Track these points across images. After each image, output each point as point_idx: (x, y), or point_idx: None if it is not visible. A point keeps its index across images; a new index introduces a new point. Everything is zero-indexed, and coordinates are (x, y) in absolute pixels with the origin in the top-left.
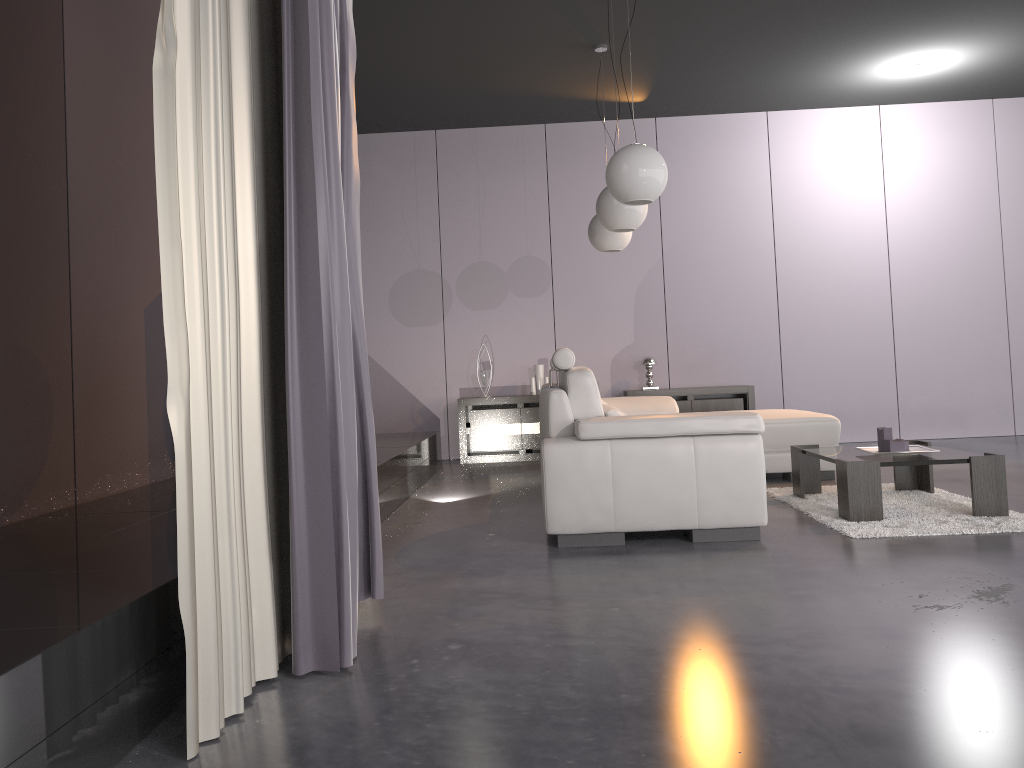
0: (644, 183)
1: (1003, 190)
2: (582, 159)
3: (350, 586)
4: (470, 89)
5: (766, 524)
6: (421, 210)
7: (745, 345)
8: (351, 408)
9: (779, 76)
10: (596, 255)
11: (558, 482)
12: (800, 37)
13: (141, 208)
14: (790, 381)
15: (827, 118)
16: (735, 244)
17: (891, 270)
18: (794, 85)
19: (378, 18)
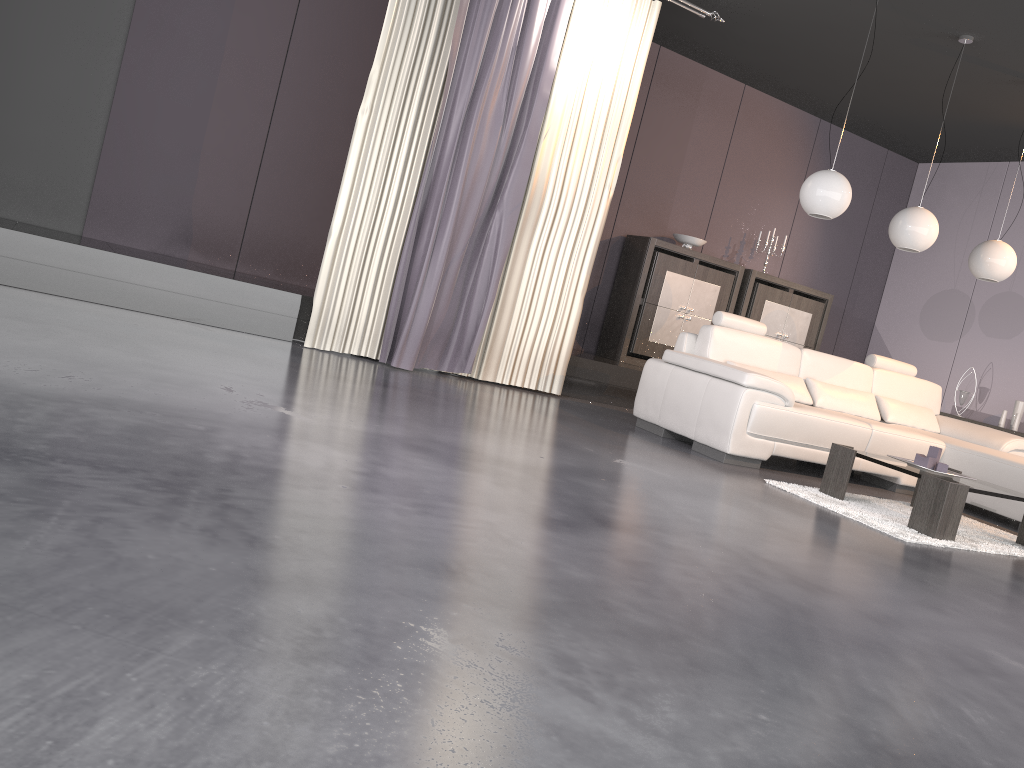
0: (809, 200)
1: None
2: None
3: (405, 336)
4: (980, 123)
5: (728, 452)
6: (972, 236)
7: None
8: (437, 268)
9: None
10: None
11: (643, 383)
12: None
13: None
14: None
15: None
16: None
17: None
18: None
19: (820, 70)
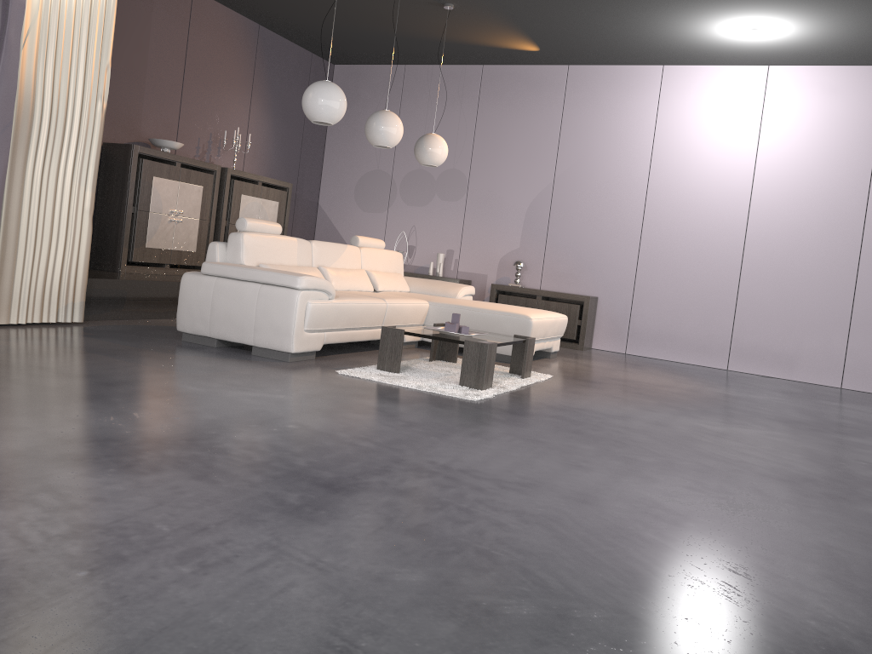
0: (315, 109)
1: None
2: (505, 95)
3: None
4: (393, 34)
5: (293, 352)
6: None
7: (607, 264)
8: None
9: (632, 34)
10: (503, 174)
11: (184, 298)
12: (605, 2)
13: None
14: (639, 301)
15: (716, 74)
16: (614, 178)
17: (749, 218)
18: (657, 43)
19: None
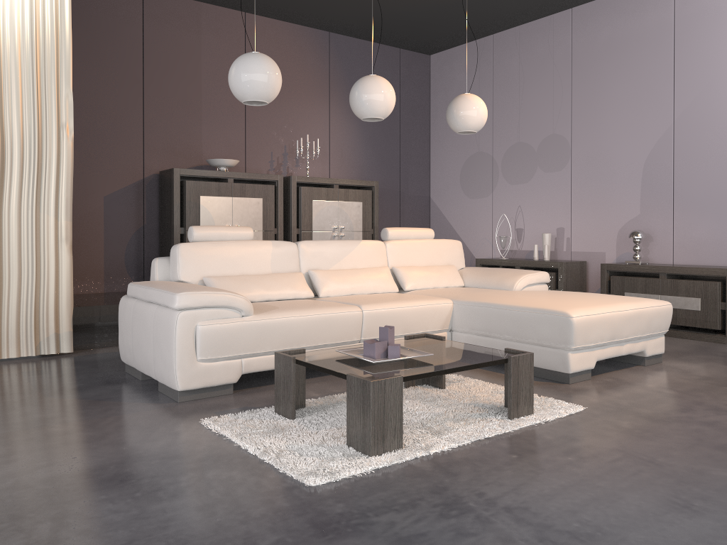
0: (235, 87)
1: None
2: (601, 35)
3: None
4: (448, 1)
5: (179, 390)
6: None
7: None
8: None
9: None
10: (609, 128)
11: (119, 324)
12: None
13: (103, 140)
14: None
15: None
16: None
17: None
18: None
19: None
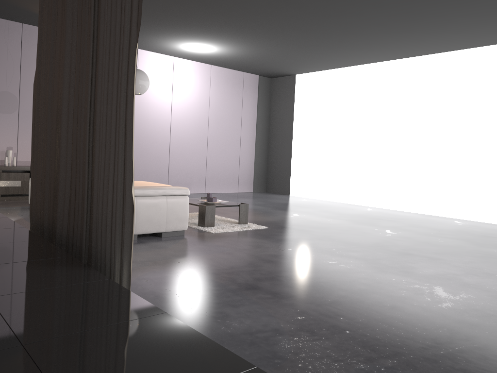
0: (142, 87)
1: (211, 100)
2: None
3: None
4: None
5: (187, 229)
6: None
7: None
8: None
9: (147, 37)
10: None
11: None
12: (167, 27)
13: None
14: None
15: (154, 56)
16: None
17: (171, 125)
18: (150, 41)
19: None
